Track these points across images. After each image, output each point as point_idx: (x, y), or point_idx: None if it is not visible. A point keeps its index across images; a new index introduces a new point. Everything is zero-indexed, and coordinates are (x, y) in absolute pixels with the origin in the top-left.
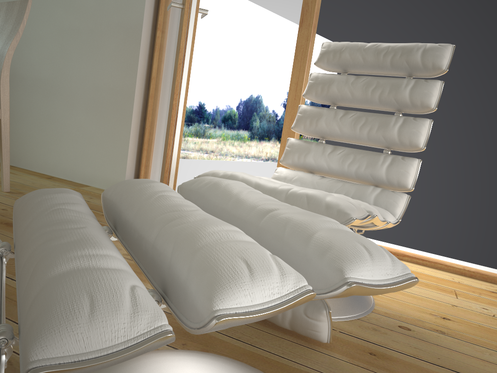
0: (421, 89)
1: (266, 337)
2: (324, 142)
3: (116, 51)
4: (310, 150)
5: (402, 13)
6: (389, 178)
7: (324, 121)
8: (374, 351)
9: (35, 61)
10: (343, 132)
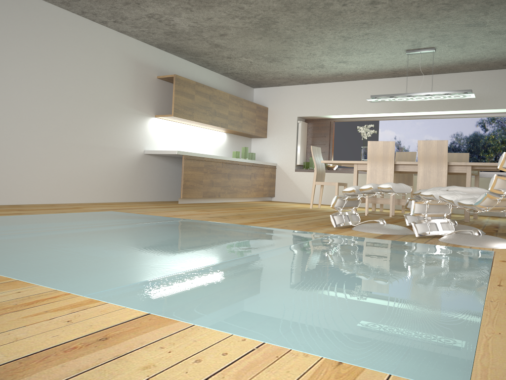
0: None
1: (504, 235)
2: None
3: None
4: None
5: None
6: None
7: None
8: None
9: None
10: None
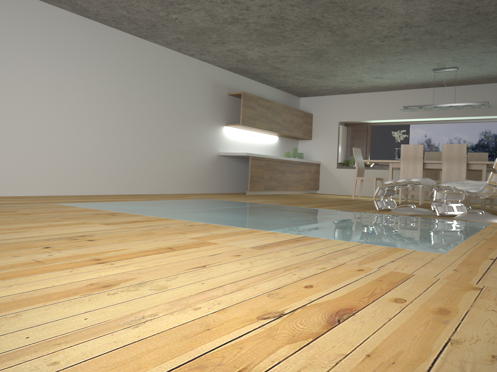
0: None
1: None
2: None
3: None
4: None
5: None
6: None
7: None
8: None
9: None
10: None
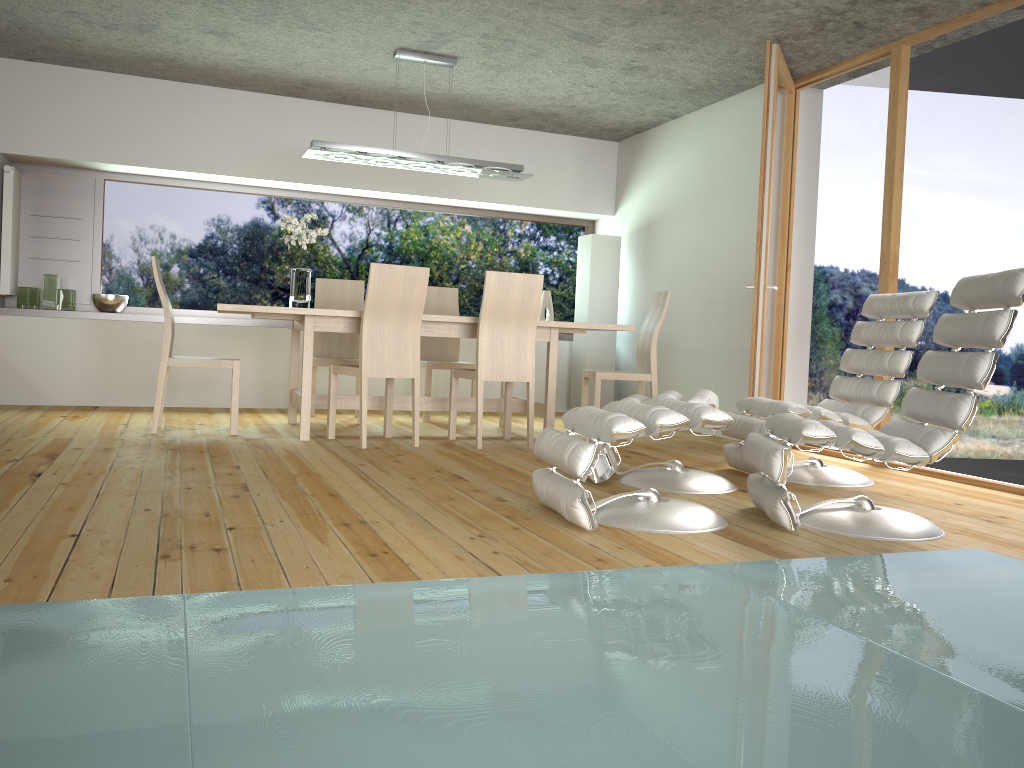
0: (905, 329)
1: None
2: (859, 376)
3: (742, 315)
4: (840, 383)
5: (954, 254)
6: (878, 397)
7: (852, 359)
8: (809, 490)
9: (686, 331)
10: (863, 367)
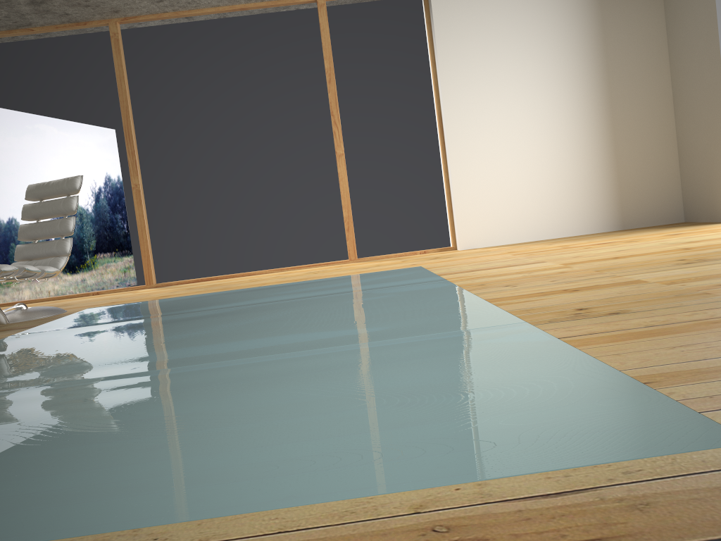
0: None
1: None
2: None
3: None
4: None
5: None
6: None
7: None
8: None
9: None
10: None
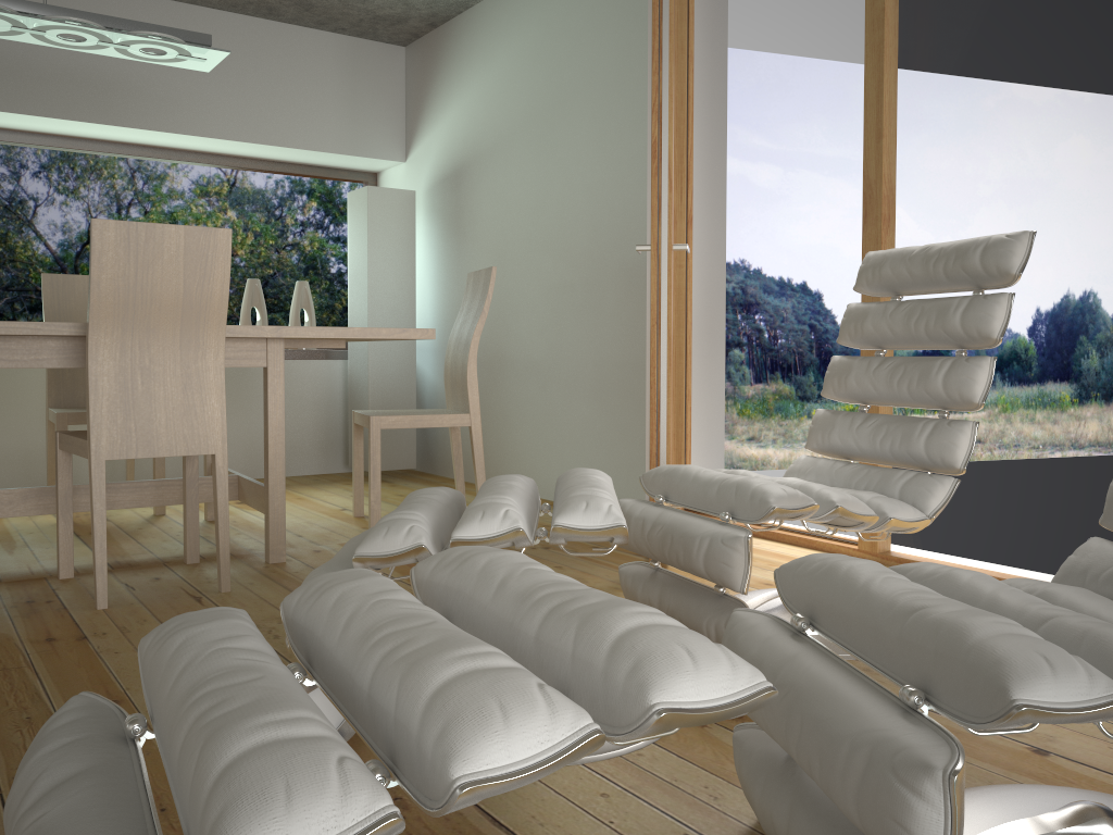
0: (975, 312)
1: None
2: (866, 409)
3: (617, 306)
4: (834, 424)
5: (1016, 172)
6: (930, 456)
7: (853, 378)
8: None
9: (525, 336)
10: (880, 392)
